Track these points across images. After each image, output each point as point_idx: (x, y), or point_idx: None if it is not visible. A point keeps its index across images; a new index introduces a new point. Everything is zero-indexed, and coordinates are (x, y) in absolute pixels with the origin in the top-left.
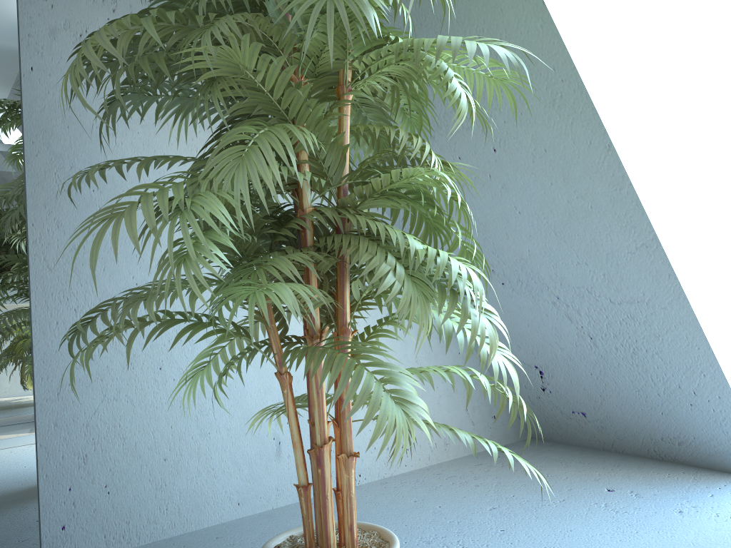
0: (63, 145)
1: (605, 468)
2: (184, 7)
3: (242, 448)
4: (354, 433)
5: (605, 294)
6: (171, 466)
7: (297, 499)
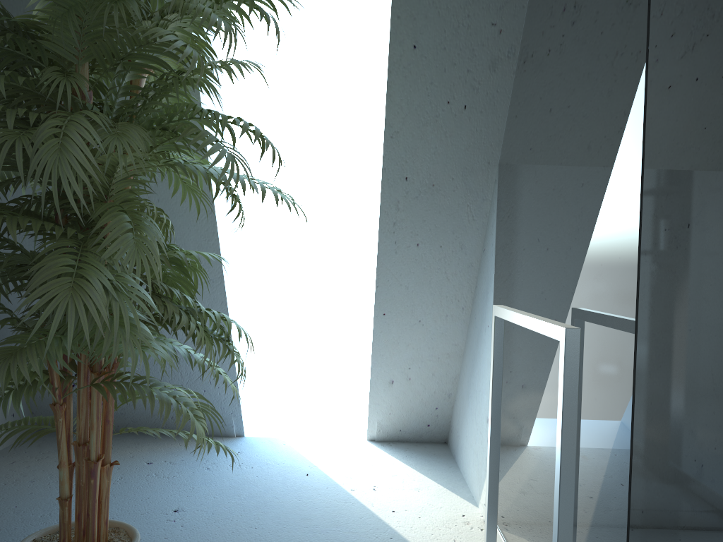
0: None
1: (130, 446)
2: (53, 86)
3: None
4: None
5: None
6: None
7: None
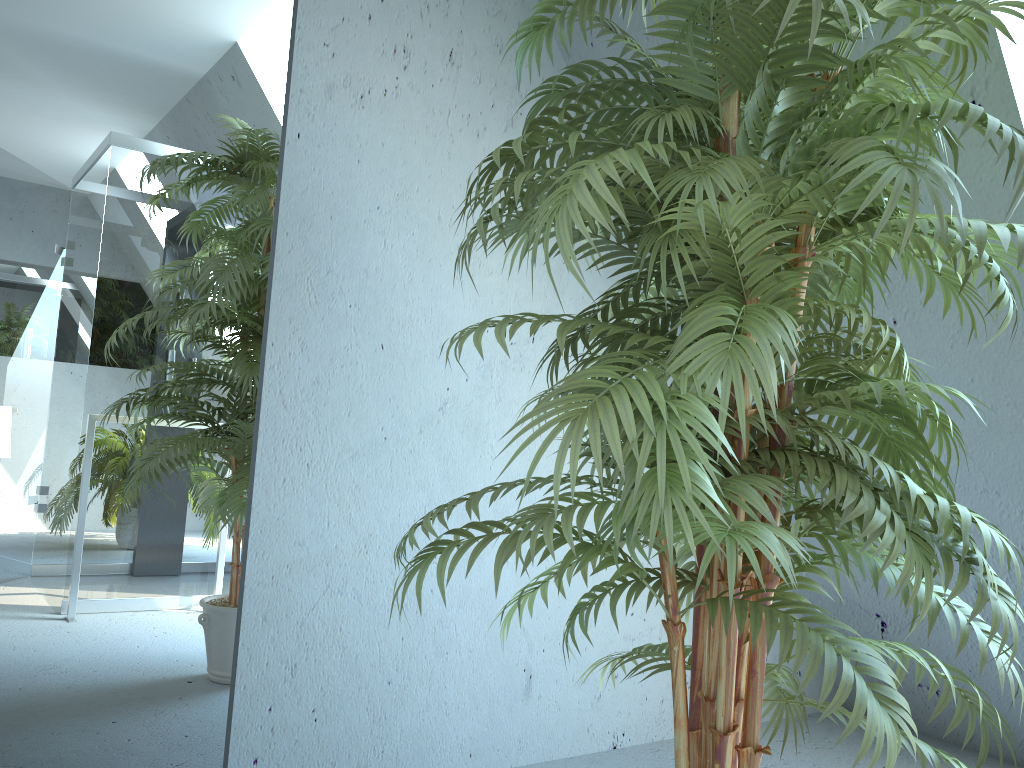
0: (322, 241)
1: None
2: (637, 128)
3: (484, 678)
4: (623, 674)
5: (1016, 538)
6: (395, 692)
7: (542, 758)
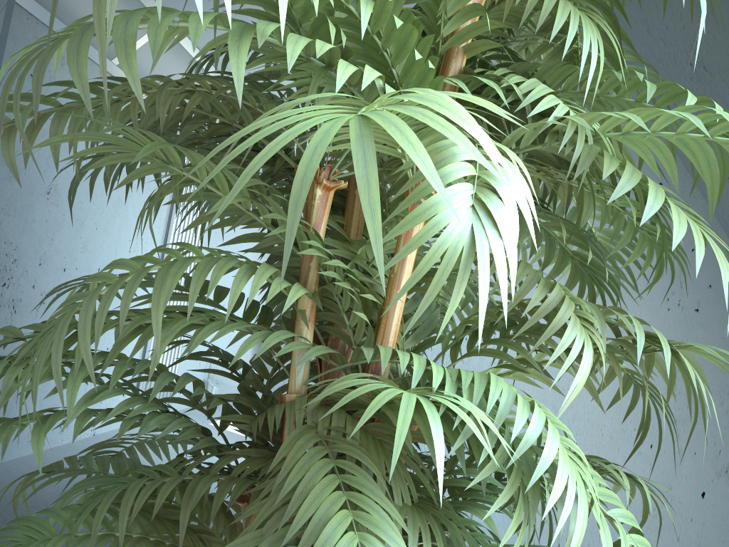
0: None
1: None
2: (189, 71)
3: None
4: None
5: None
6: None
7: None
